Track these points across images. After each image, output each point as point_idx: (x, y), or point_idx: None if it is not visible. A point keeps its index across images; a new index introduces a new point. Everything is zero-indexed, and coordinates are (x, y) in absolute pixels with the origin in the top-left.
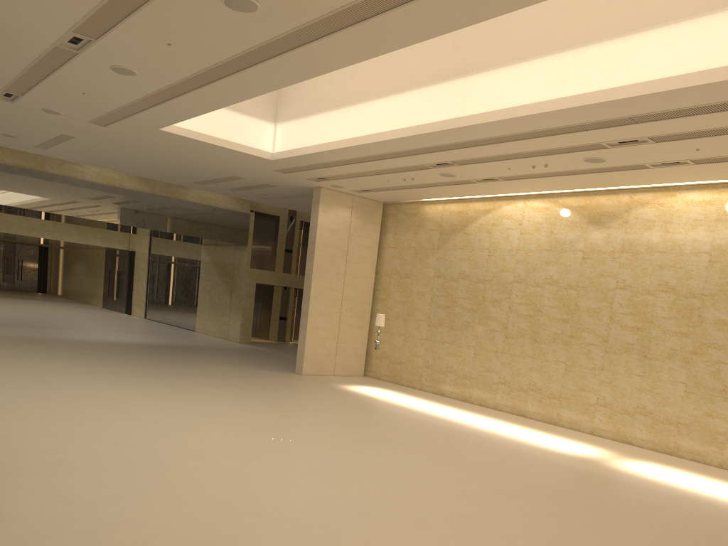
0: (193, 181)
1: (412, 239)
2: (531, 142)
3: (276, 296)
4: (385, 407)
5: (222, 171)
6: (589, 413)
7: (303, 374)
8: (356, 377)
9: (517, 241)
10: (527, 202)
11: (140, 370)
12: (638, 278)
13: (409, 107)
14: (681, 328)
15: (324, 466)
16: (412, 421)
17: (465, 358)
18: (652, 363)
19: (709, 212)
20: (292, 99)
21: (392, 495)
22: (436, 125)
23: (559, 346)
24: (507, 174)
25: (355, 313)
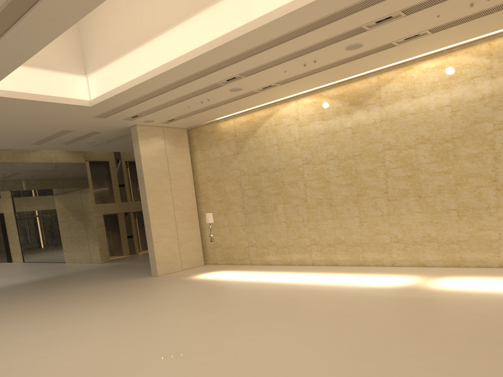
0: (31, 143)
1: (216, 151)
2: (305, 38)
3: (121, 221)
4: (233, 286)
5: (52, 127)
6: (387, 250)
7: (159, 275)
8: (199, 267)
9: (298, 133)
10: (298, 101)
11: (22, 307)
12: (399, 138)
13: (197, 29)
14: (442, 168)
15: (211, 359)
16: (260, 292)
17: (280, 232)
18: (427, 200)
19: (442, 74)
20: (95, 51)
21: (287, 374)
22: (225, 37)
23: (351, 205)
24: (283, 78)
25: (187, 218)
